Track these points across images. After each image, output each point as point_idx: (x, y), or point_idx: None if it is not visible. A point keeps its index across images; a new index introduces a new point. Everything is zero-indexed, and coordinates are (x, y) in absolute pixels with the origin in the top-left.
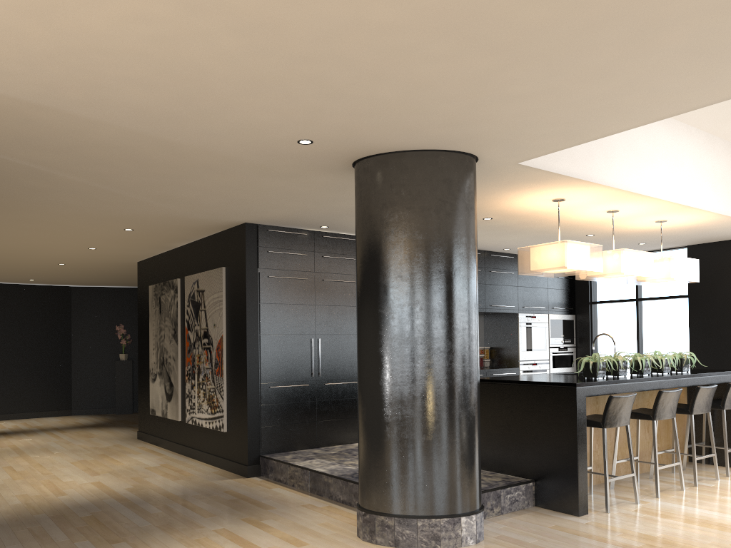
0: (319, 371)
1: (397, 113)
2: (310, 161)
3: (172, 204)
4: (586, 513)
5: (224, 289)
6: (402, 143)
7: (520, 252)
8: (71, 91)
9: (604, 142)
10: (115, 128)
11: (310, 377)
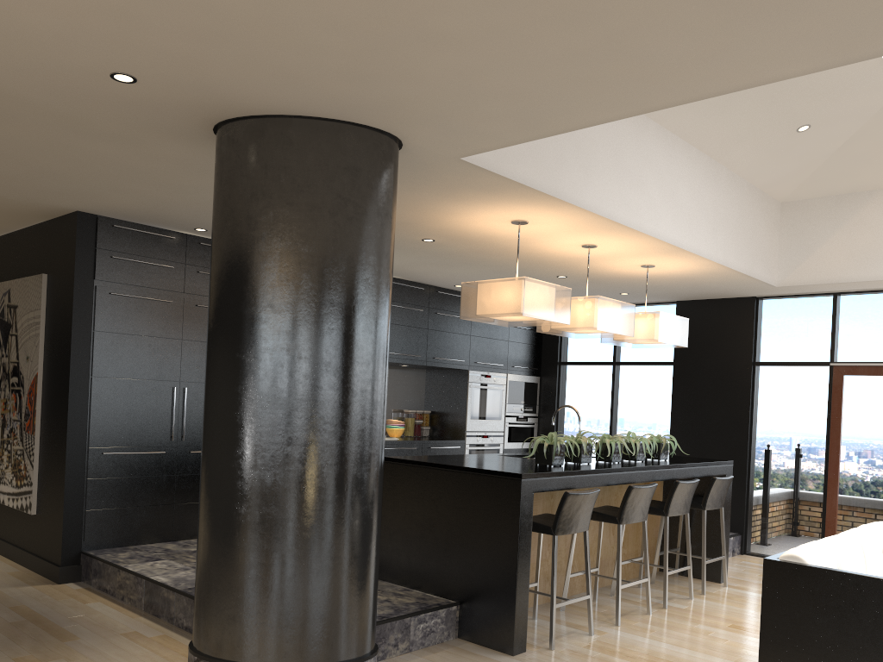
0: (183, 433)
1: (263, 43)
2: (145, 116)
3: None
4: (523, 650)
5: (44, 306)
6: (283, 102)
7: (465, 288)
8: None
9: (582, 148)
10: None
11: (169, 441)
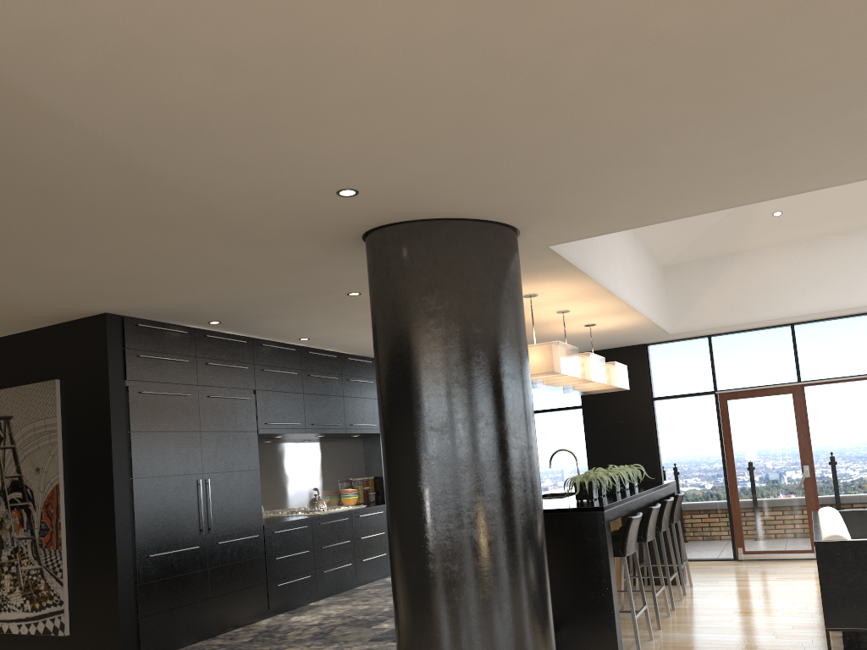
0: (210, 525)
1: (509, 165)
2: (317, 223)
3: (18, 278)
4: None
5: (59, 413)
6: (461, 208)
7: None
8: (79, 53)
9: None
10: (80, 134)
11: (200, 535)
